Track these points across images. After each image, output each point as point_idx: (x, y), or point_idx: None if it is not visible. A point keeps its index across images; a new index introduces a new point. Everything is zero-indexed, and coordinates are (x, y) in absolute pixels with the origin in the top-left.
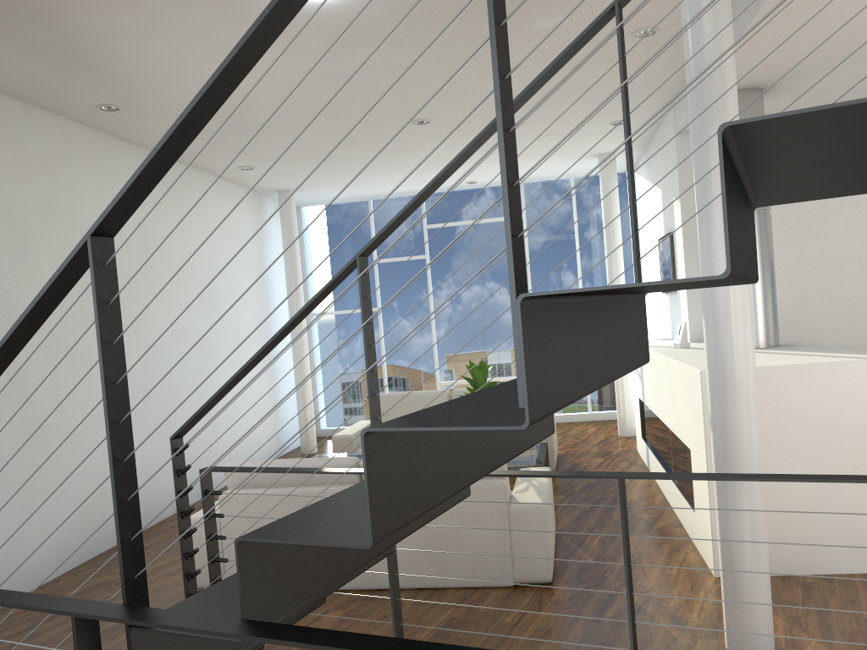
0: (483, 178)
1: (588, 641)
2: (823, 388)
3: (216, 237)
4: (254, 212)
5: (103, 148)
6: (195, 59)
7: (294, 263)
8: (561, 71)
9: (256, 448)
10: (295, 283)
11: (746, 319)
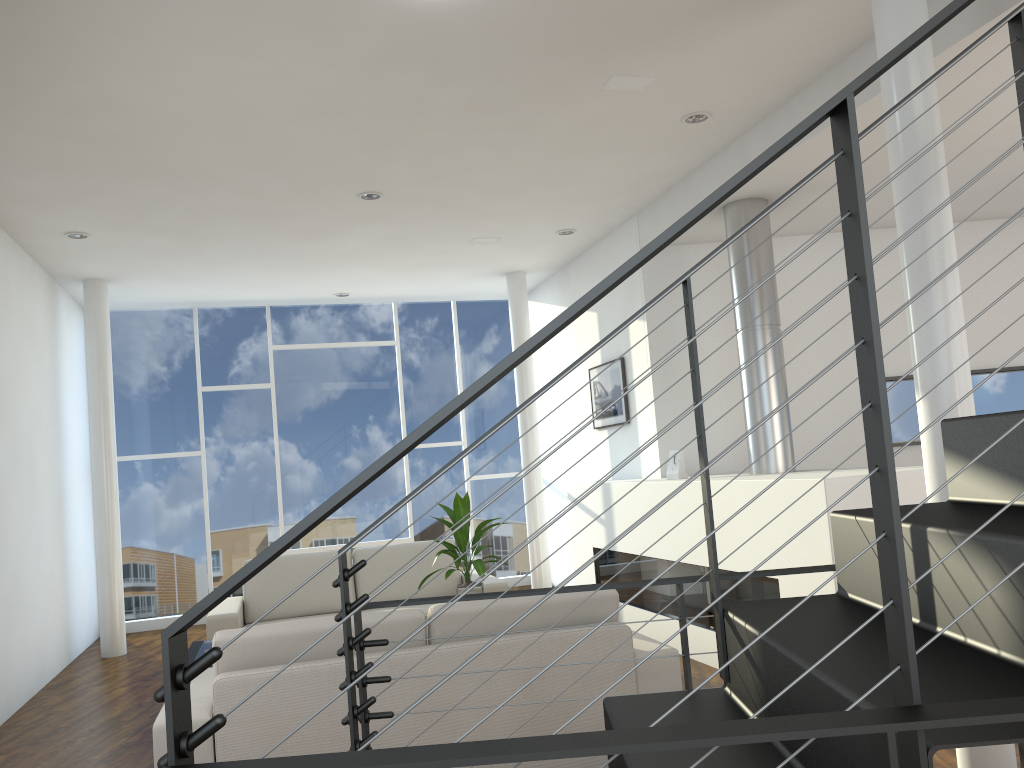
0: (360, 289)
1: None
2: None
3: (16, 329)
4: (49, 304)
5: None
6: (181, 38)
7: (105, 381)
8: (577, 152)
9: (49, 651)
10: (105, 408)
11: (972, 398)
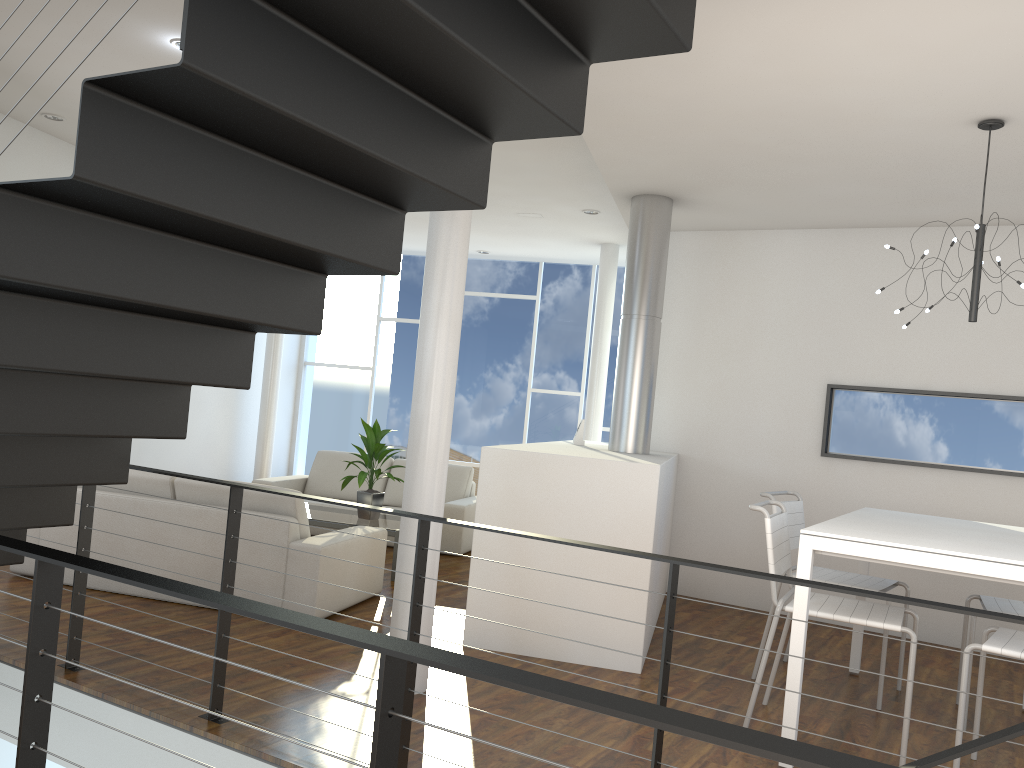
0: (492, 249)
1: (281, 661)
2: (586, 483)
3: None
4: None
5: (58, 154)
6: None
7: None
8: None
9: None
10: None
11: (440, 388)
